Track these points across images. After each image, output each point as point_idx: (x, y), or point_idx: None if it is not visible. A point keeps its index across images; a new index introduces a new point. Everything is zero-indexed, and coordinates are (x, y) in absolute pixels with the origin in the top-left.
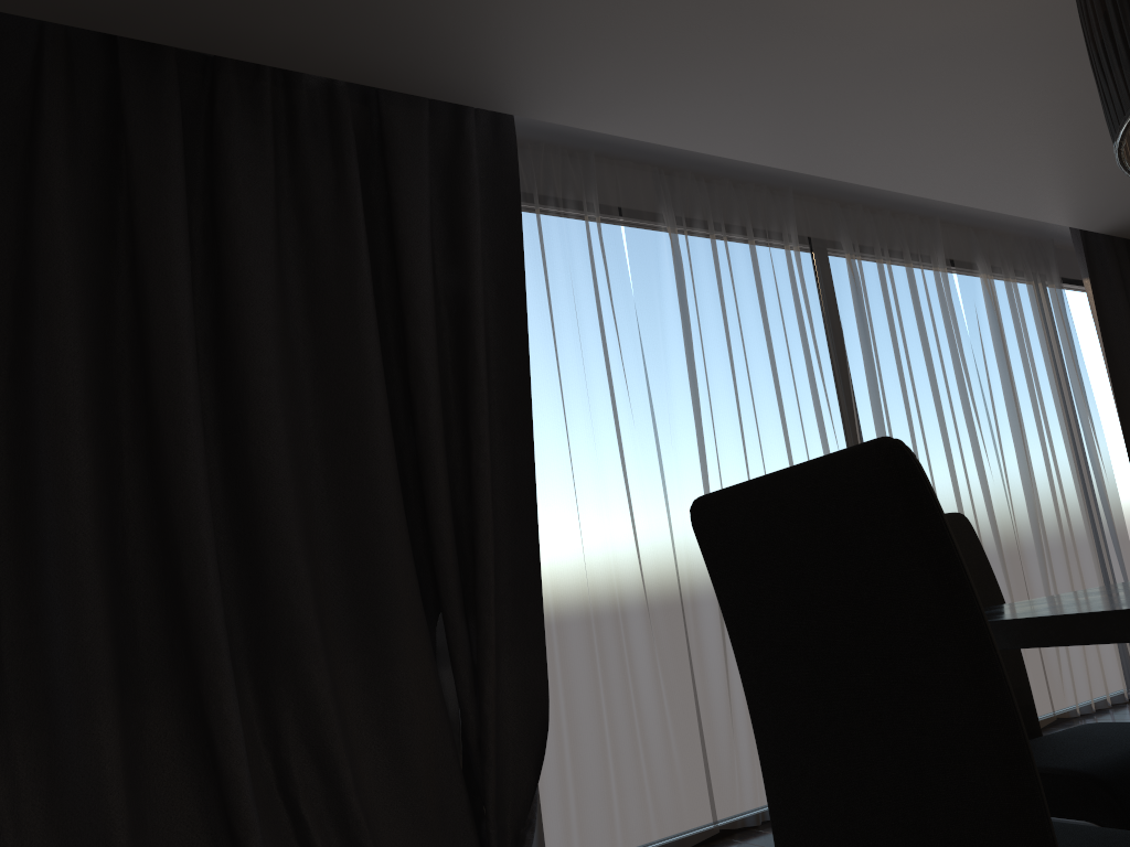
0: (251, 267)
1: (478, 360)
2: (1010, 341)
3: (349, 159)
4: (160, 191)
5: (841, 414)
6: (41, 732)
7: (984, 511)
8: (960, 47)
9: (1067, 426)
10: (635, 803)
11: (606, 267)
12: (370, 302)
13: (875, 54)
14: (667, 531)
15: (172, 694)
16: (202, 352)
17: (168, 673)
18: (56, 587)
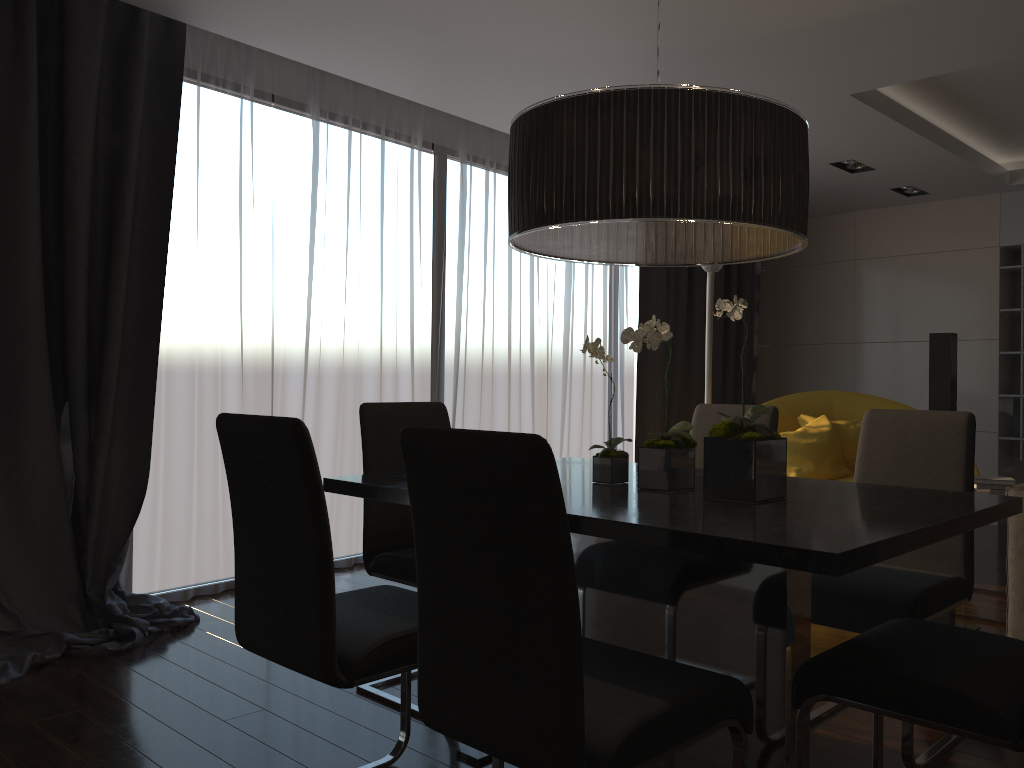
0: None
1: (126, 213)
2: None
3: (29, 29)
4: None
5: (430, 288)
6: None
7: (528, 373)
8: (540, 64)
9: (606, 319)
10: (209, 552)
11: (252, 146)
12: (35, 154)
13: (478, 53)
14: (269, 359)
15: None
16: None
17: None
18: None
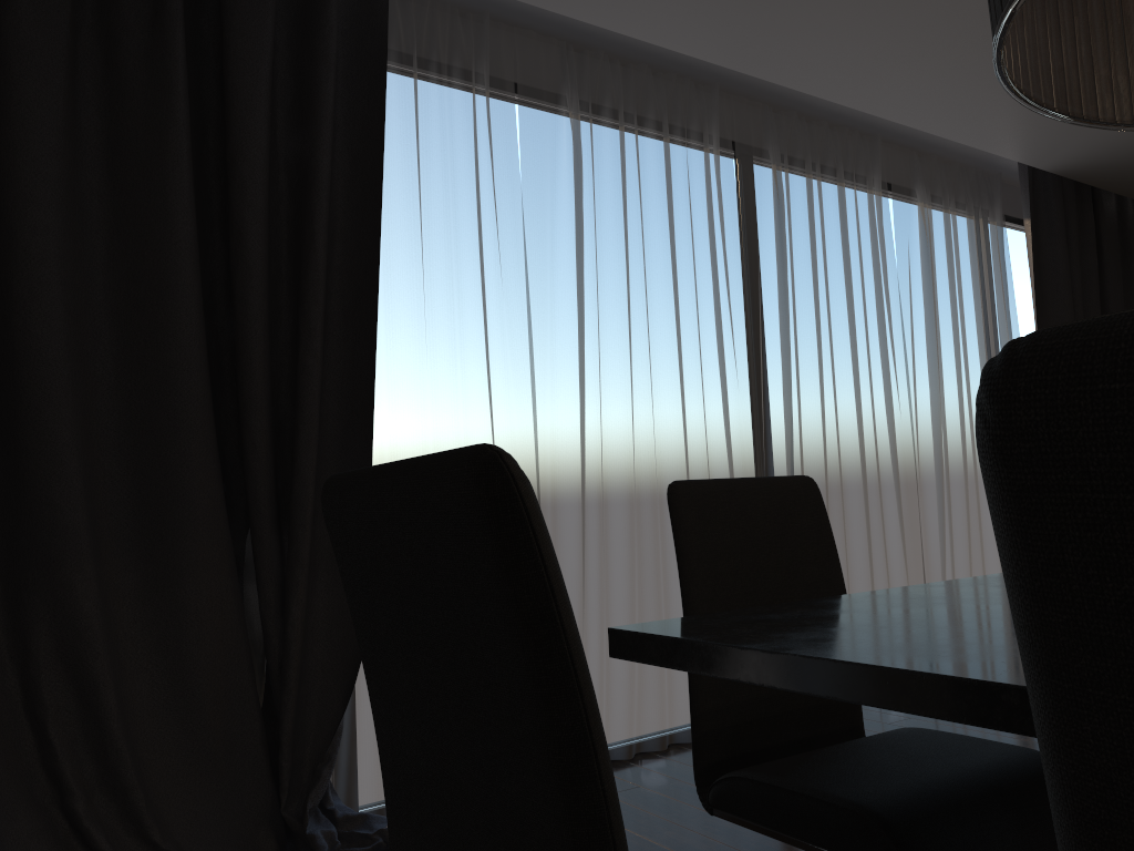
0: (29, 102)
1: (316, 241)
2: (940, 277)
3: None
4: None
5: (745, 339)
6: None
7: (888, 454)
8: None
9: None
10: None
11: (491, 150)
12: (184, 161)
13: None
14: (532, 450)
15: None
16: None
17: None
18: None
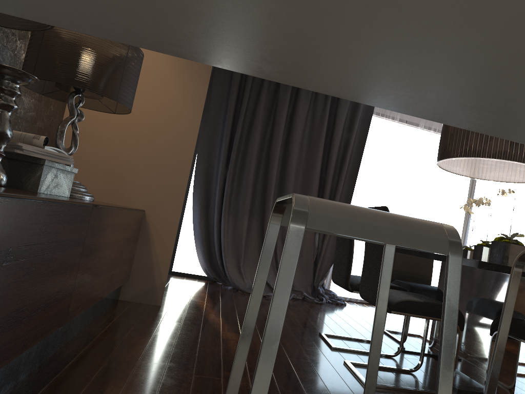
0: (297, 126)
1: (346, 160)
2: None
3: (328, 102)
4: (282, 106)
5: (464, 200)
6: (234, 217)
7: None
8: None
9: None
10: None
11: (395, 139)
12: (323, 140)
13: None
14: None
15: (258, 218)
16: (282, 144)
17: (258, 213)
18: (243, 189)
